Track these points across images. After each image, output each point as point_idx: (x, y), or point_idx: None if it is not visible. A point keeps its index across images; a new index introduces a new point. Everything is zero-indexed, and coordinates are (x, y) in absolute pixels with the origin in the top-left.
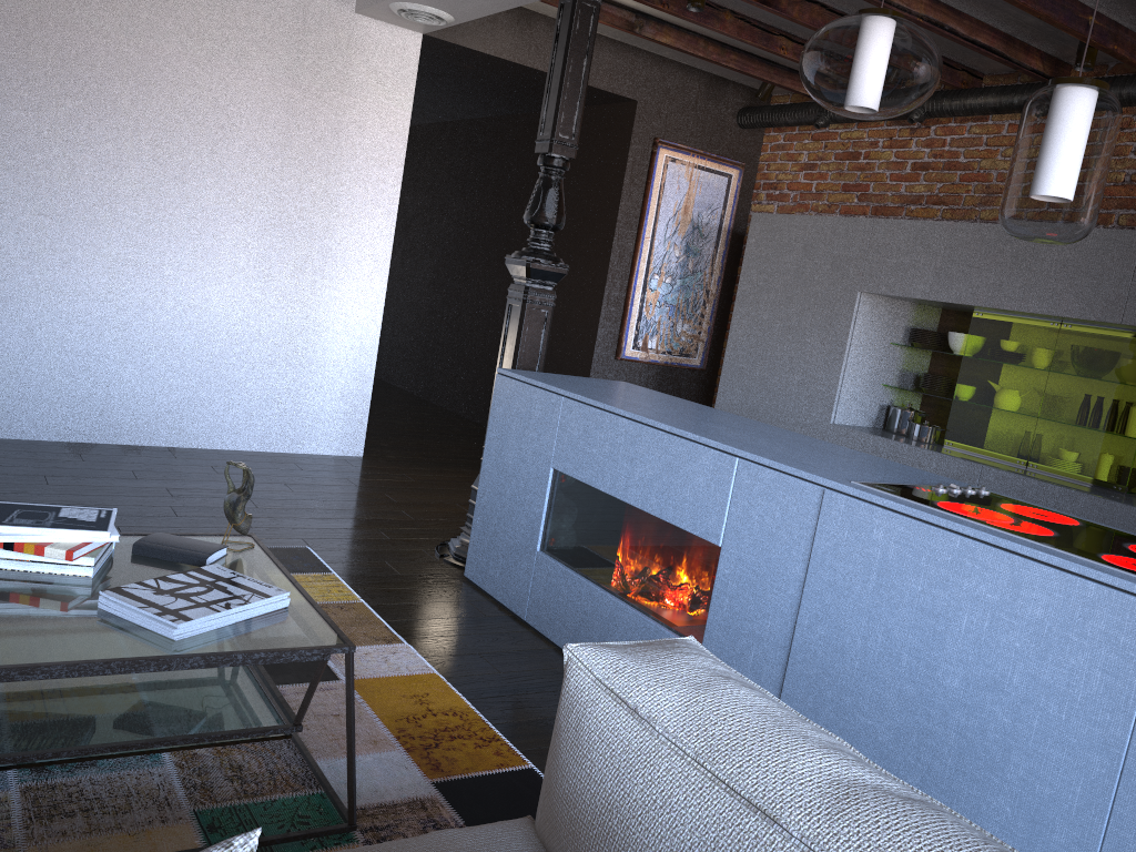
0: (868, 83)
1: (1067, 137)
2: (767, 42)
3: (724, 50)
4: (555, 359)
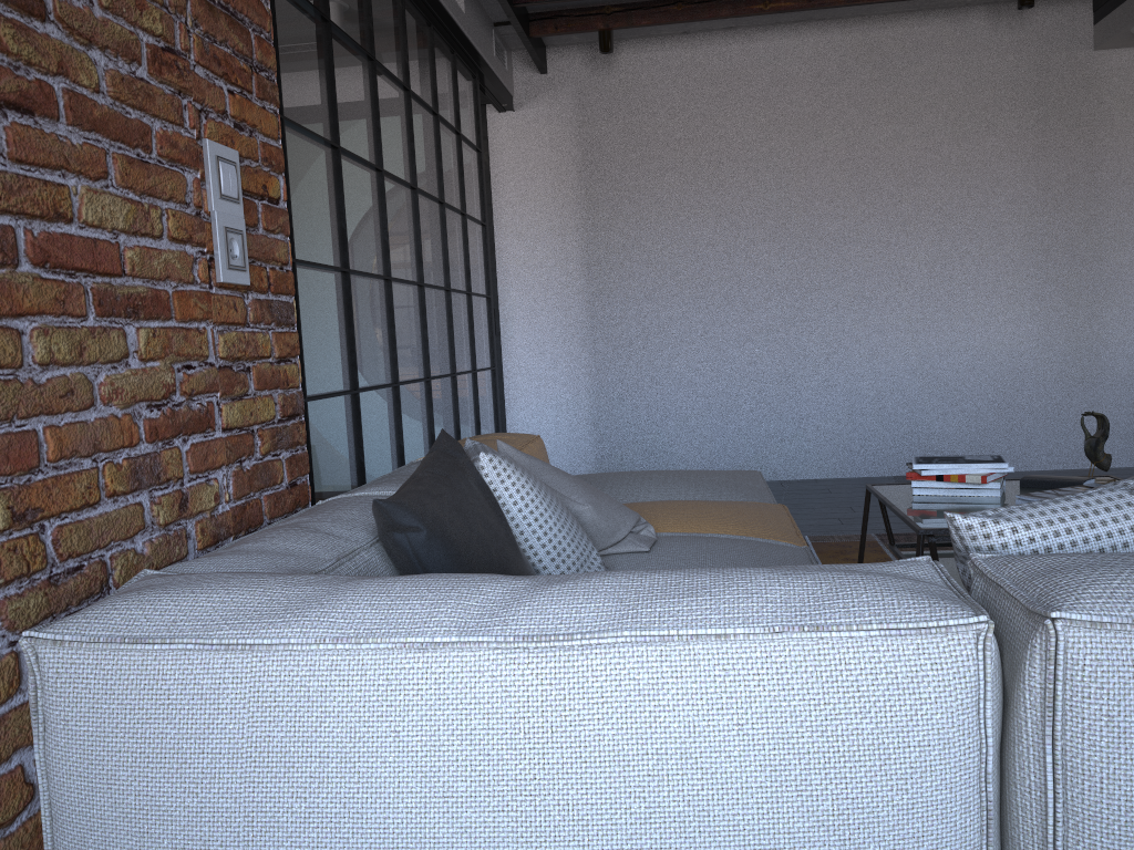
0: None
1: None
2: None
3: None
4: None
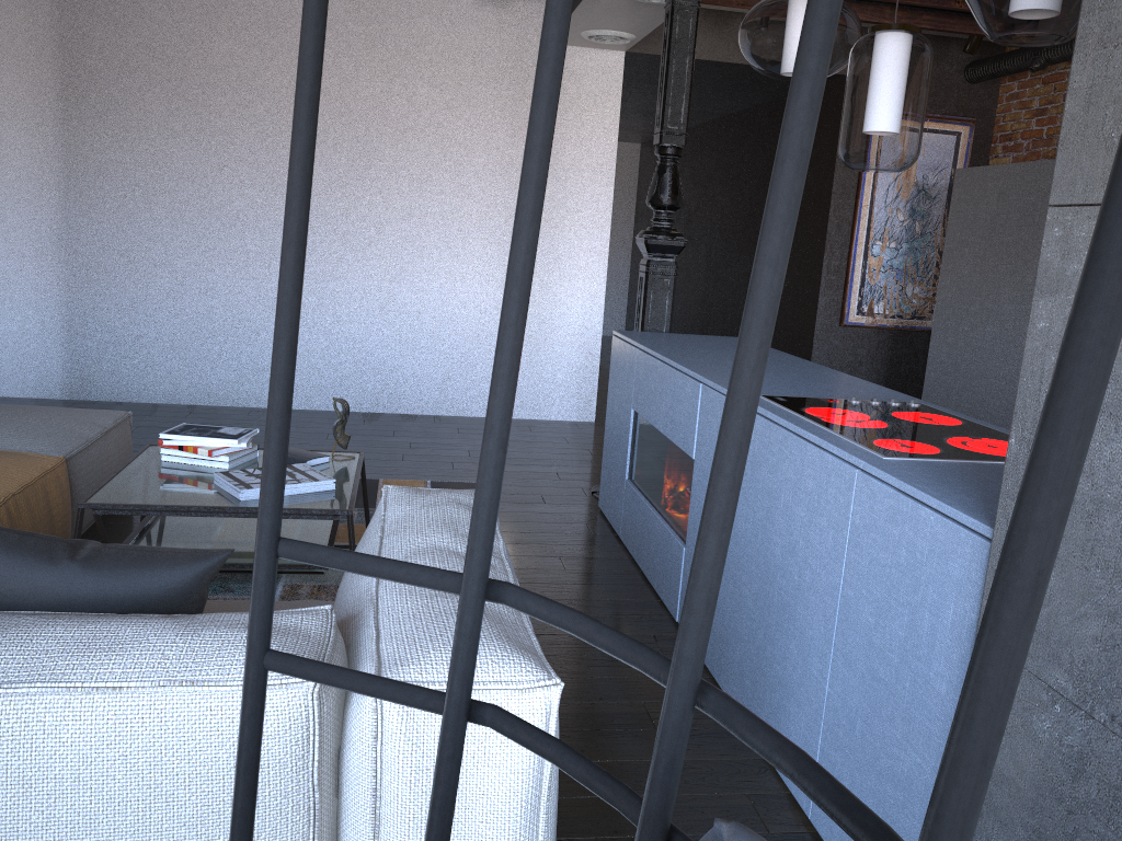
0: (776, 53)
1: (867, 79)
2: None
3: (915, 12)
4: (788, 330)
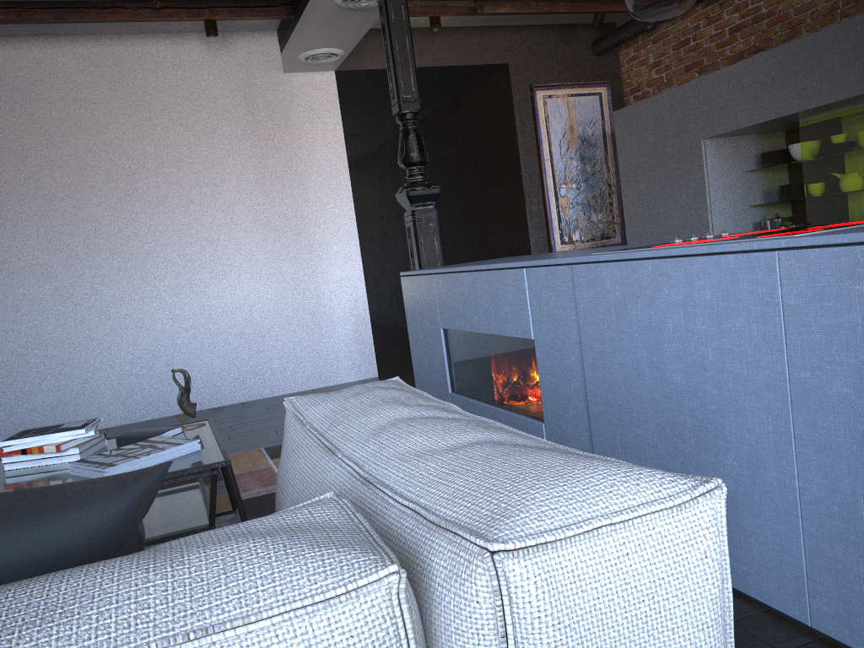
0: None
1: None
2: None
3: (553, 1)
4: None
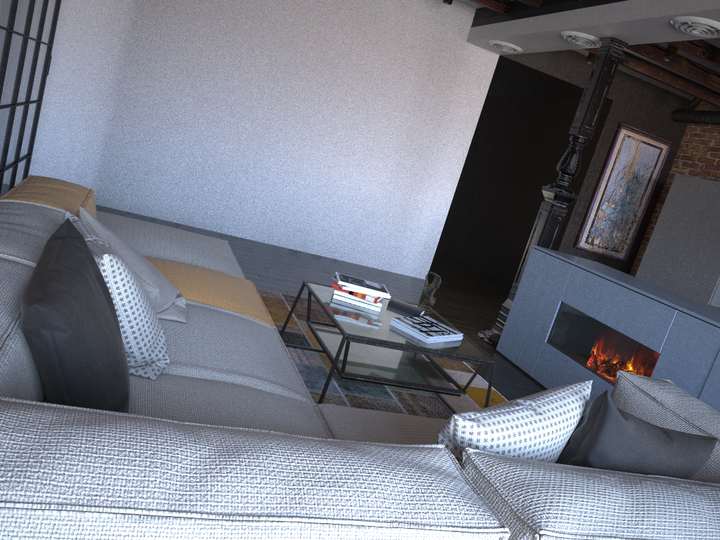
0: None
1: None
2: (704, 78)
3: (674, 77)
4: None
